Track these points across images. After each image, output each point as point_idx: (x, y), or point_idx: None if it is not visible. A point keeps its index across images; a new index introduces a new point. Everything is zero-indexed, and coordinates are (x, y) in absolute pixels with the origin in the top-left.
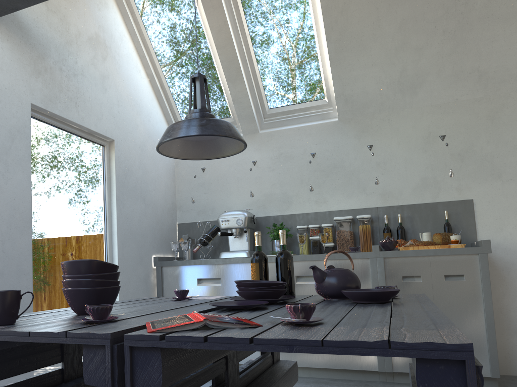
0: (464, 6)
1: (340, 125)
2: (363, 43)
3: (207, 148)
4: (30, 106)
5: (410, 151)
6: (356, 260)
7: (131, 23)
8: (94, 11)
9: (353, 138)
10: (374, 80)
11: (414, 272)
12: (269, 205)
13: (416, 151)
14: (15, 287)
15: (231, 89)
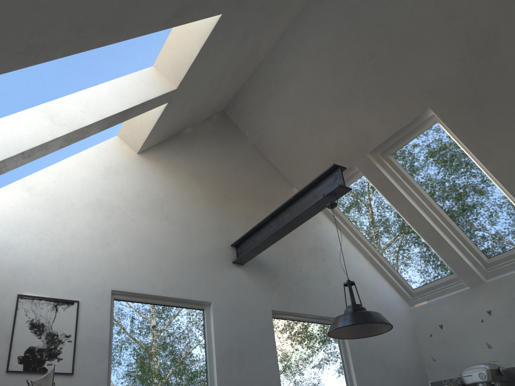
0: None
1: None
2: None
3: (372, 327)
4: (271, 312)
5: None
6: None
7: (342, 226)
8: (310, 230)
9: None
10: None
11: None
12: None
13: None
14: None
15: (440, 252)
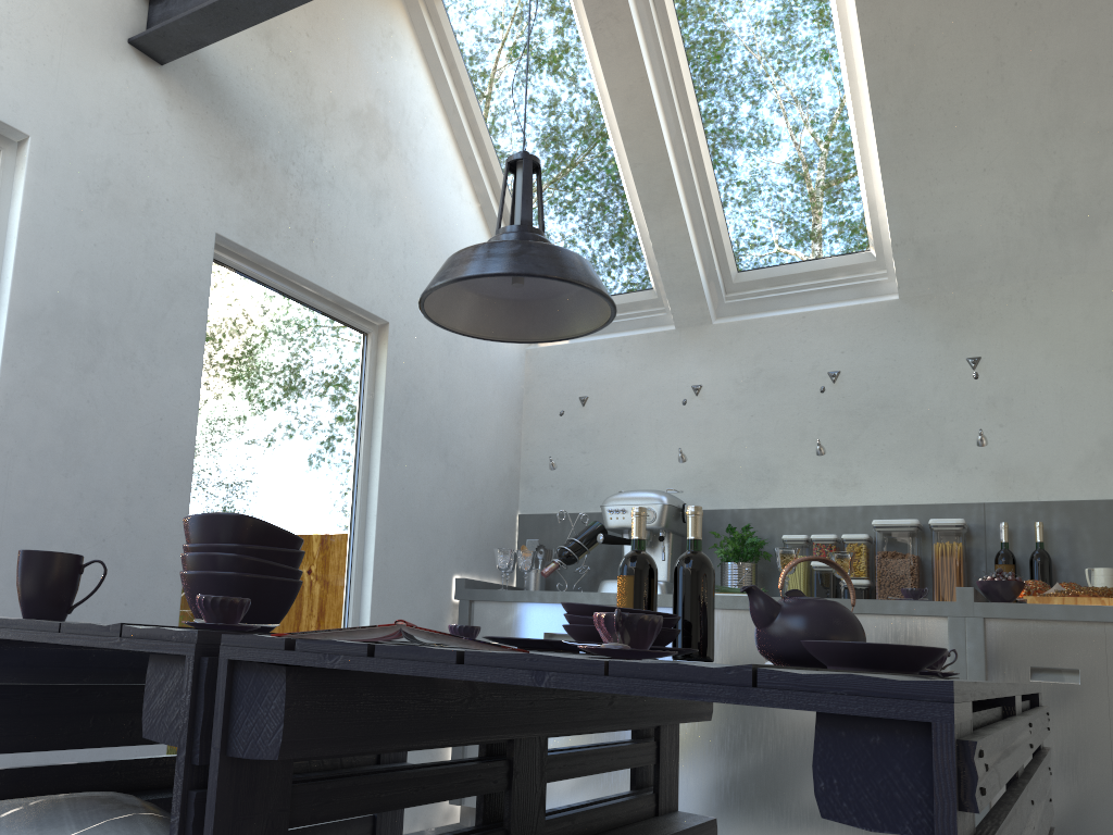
0: None
1: (903, 311)
2: (961, 119)
3: (539, 318)
4: (214, 239)
5: (1076, 375)
6: (915, 619)
7: (448, 88)
8: (370, 61)
9: (932, 341)
10: (990, 205)
11: (1061, 659)
12: (724, 486)
13: (1091, 375)
14: (144, 597)
15: (653, 227)
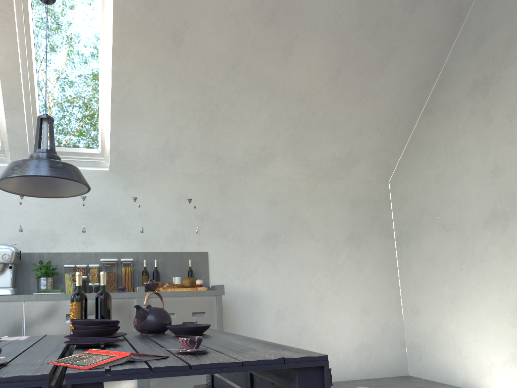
0: (215, 106)
1: (110, 175)
2: (141, 111)
3: (39, 186)
4: None
5: (166, 208)
6: (125, 299)
7: None
8: None
9: (121, 189)
10: (145, 143)
11: (170, 310)
12: (35, 242)
13: (170, 208)
14: None
15: (8, 118)
